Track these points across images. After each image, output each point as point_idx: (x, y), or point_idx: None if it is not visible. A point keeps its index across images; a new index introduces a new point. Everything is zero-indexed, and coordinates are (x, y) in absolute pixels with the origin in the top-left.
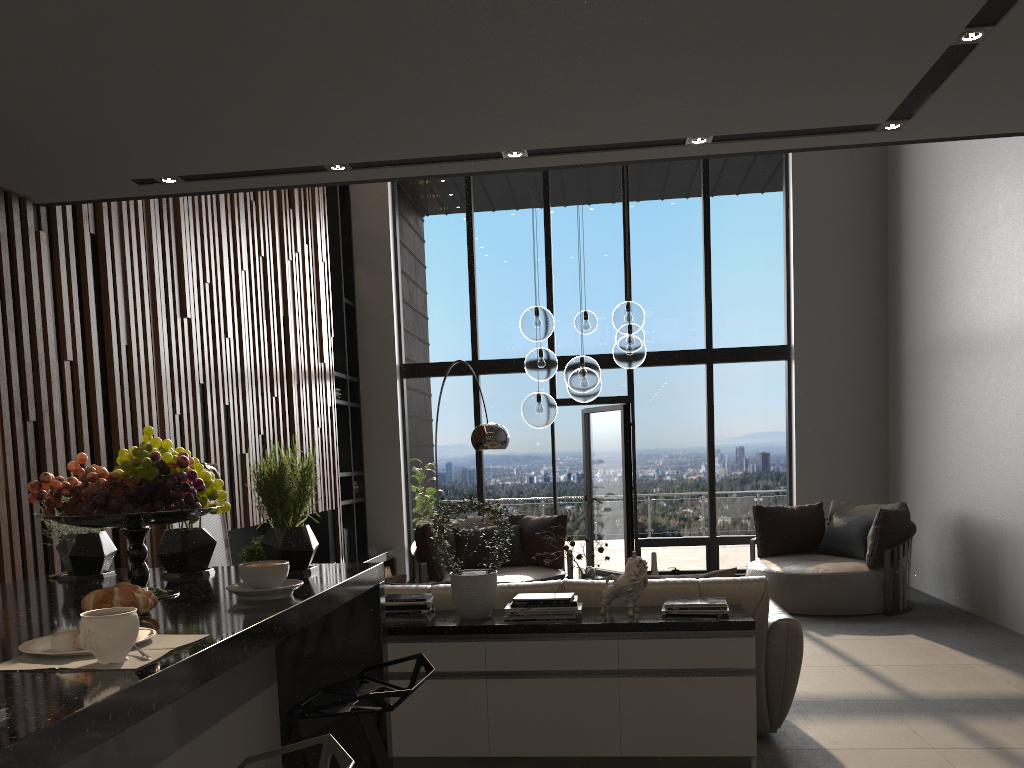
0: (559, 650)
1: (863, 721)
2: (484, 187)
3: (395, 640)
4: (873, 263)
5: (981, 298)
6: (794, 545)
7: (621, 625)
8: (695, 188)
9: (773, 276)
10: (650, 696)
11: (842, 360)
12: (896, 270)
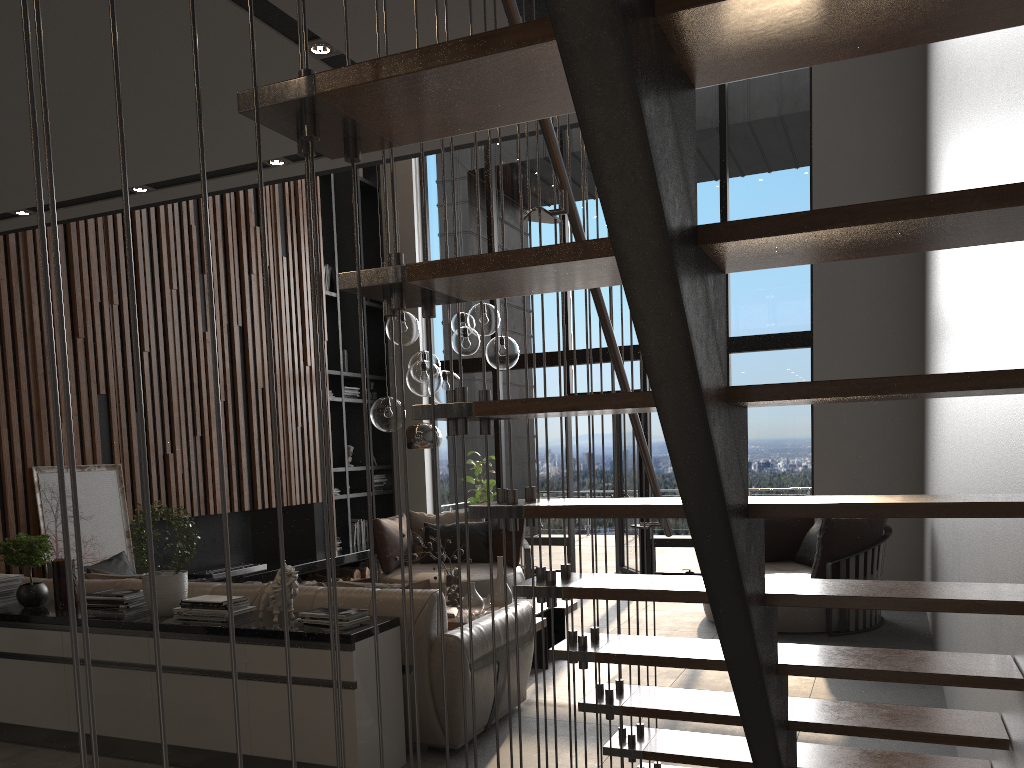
0: (201, 650)
1: (573, 747)
2: (505, 183)
3: (89, 630)
4: None
5: (936, 275)
6: (771, 552)
7: (246, 631)
8: (714, 165)
9: None
10: (271, 700)
11: (868, 346)
12: None
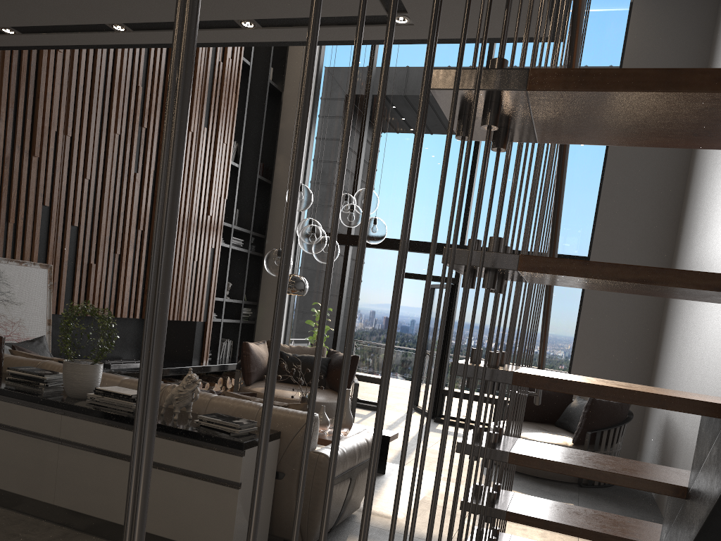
0: (107, 433)
1: None
2: None
3: (10, 400)
4: (670, 198)
5: (708, 231)
6: (538, 415)
7: None
8: None
9: (587, 200)
10: (163, 486)
11: None
12: (685, 206)
